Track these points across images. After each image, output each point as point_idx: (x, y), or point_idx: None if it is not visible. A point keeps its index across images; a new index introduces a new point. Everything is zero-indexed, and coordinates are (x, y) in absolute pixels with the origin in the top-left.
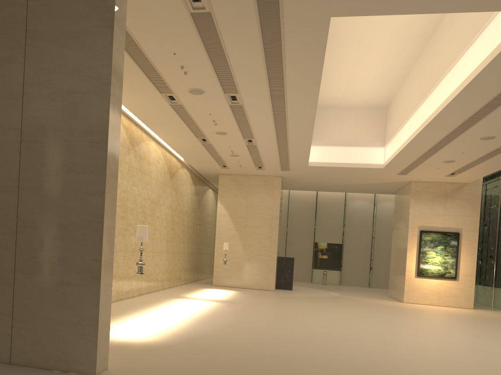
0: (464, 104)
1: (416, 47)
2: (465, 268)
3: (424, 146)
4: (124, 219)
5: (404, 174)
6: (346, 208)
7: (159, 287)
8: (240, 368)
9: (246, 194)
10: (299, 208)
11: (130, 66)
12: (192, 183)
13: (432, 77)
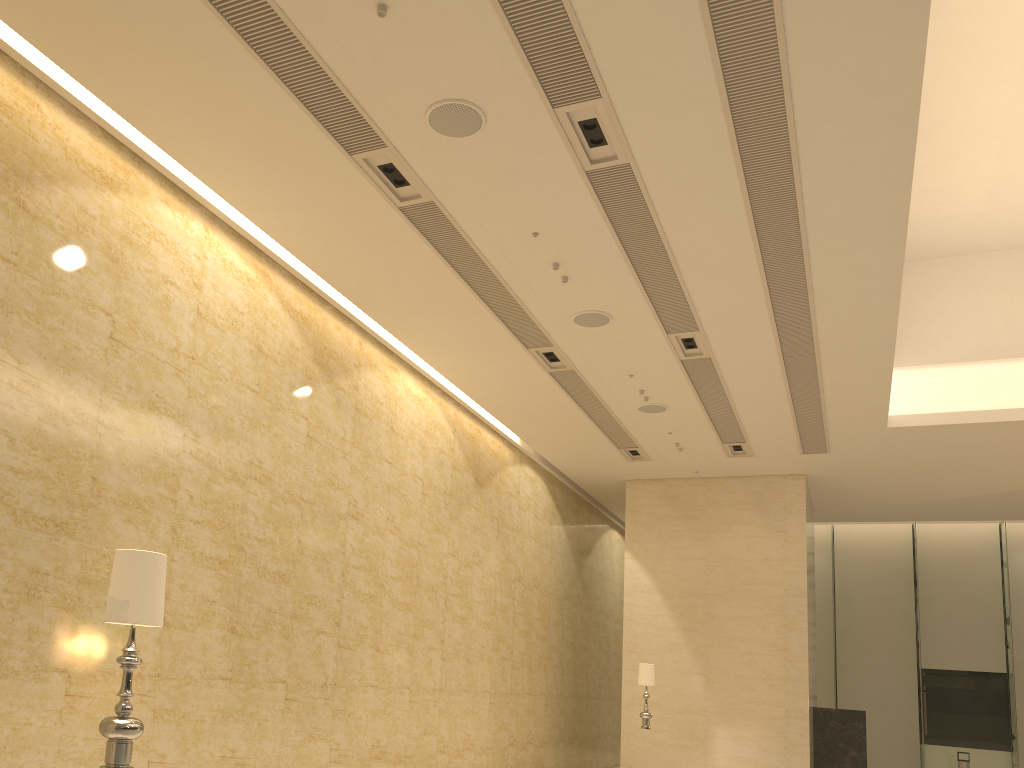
0: None
1: None
2: None
3: None
4: (287, 583)
5: None
6: (1007, 571)
7: None
8: None
9: (704, 530)
10: (864, 578)
11: (193, 18)
12: (554, 507)
13: None
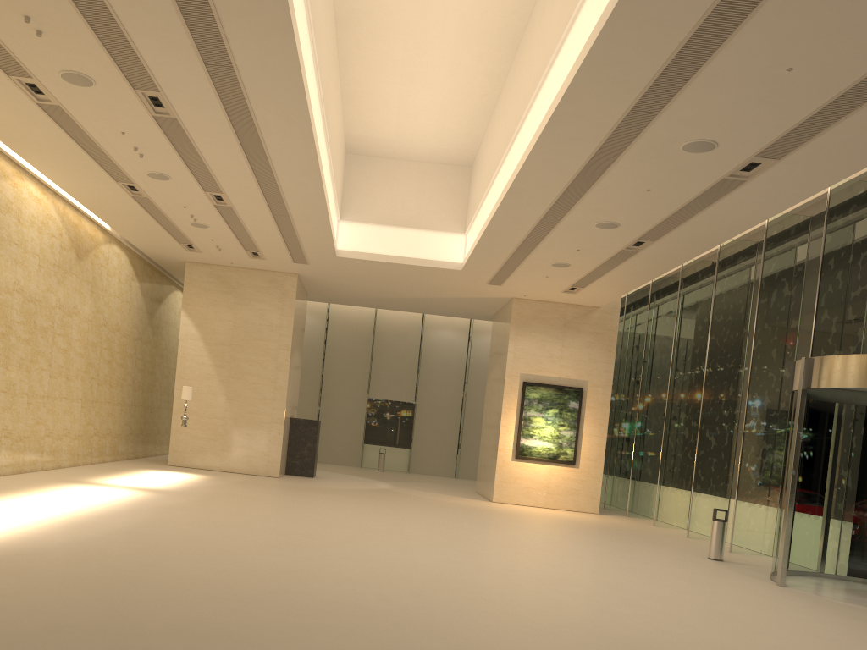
0: (556, 157)
1: (501, 56)
2: (589, 448)
3: (515, 232)
4: None
5: (498, 284)
6: (422, 341)
7: (46, 464)
8: (67, 607)
9: (234, 302)
10: (344, 338)
11: None
12: (134, 275)
13: (517, 109)
